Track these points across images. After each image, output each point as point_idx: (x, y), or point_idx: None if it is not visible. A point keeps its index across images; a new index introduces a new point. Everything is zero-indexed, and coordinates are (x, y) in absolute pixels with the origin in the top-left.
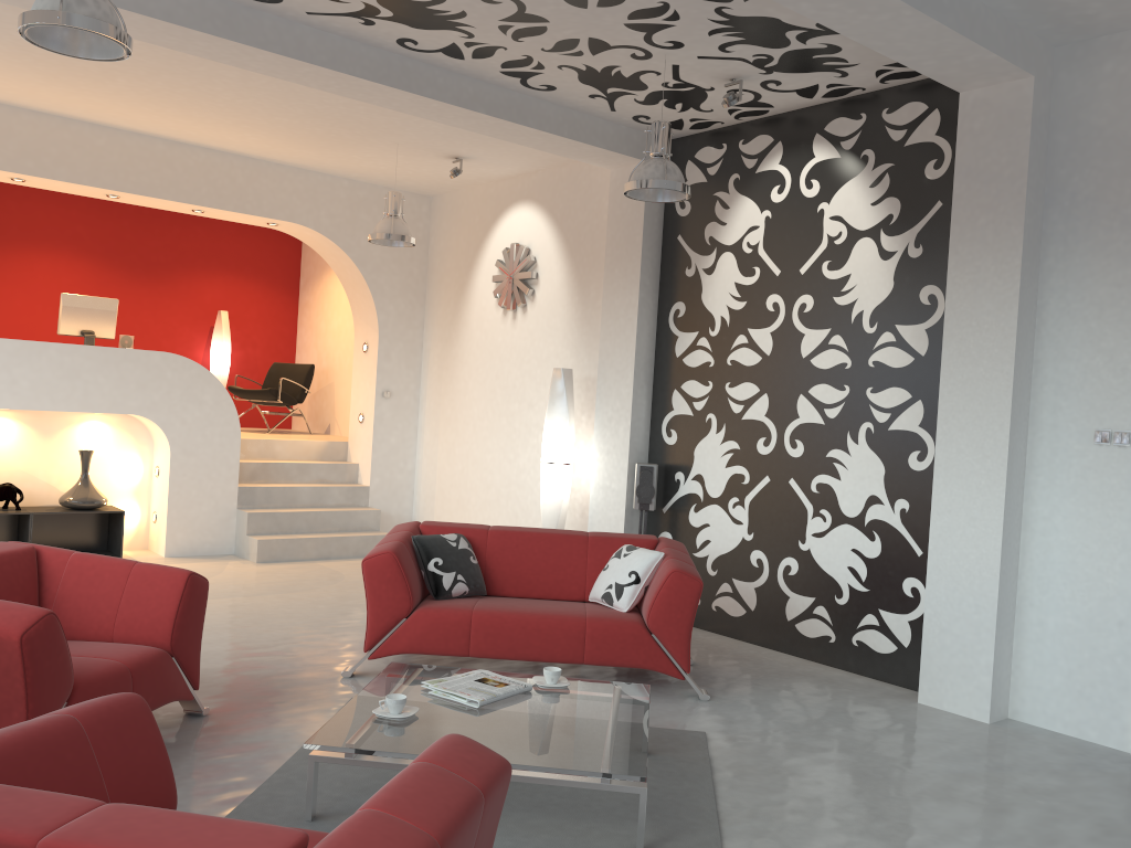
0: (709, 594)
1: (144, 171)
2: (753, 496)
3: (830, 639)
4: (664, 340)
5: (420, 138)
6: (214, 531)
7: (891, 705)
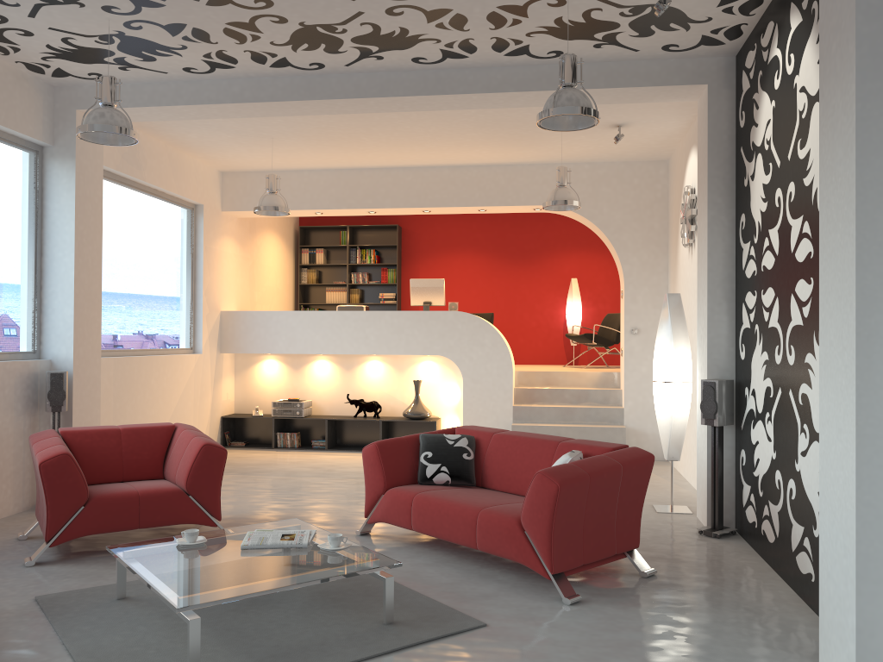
0: (760, 516)
1: (436, 191)
2: (774, 410)
3: (811, 578)
4: (738, 254)
5: None
6: None
7: (772, 658)
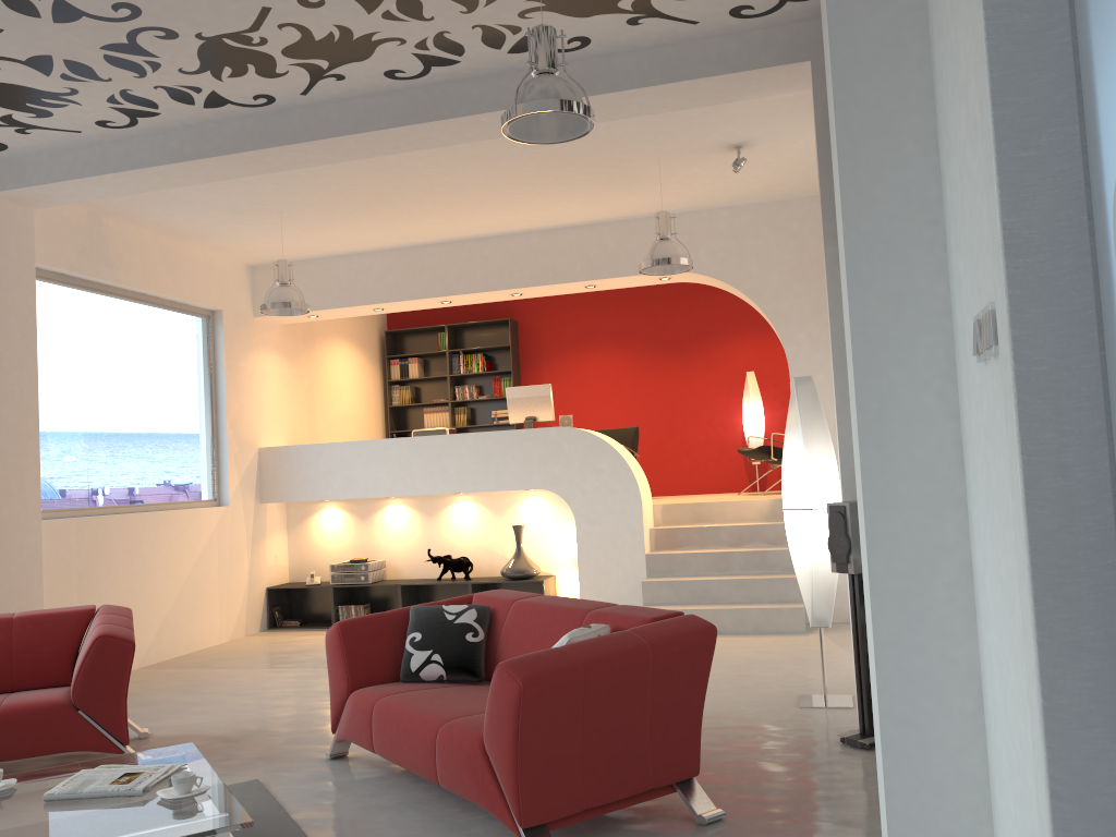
0: None
1: (524, 265)
2: None
3: None
4: None
5: (656, 145)
6: (626, 601)
7: None
